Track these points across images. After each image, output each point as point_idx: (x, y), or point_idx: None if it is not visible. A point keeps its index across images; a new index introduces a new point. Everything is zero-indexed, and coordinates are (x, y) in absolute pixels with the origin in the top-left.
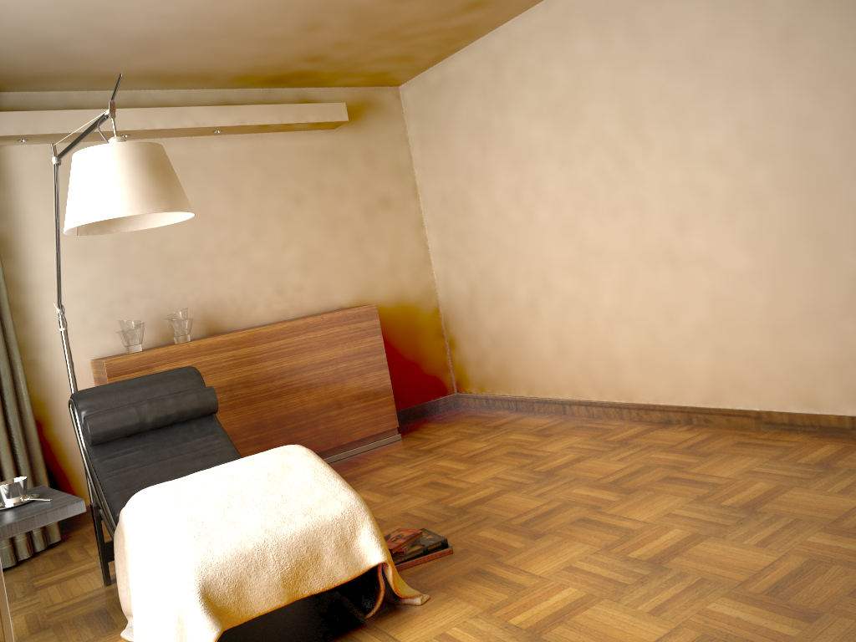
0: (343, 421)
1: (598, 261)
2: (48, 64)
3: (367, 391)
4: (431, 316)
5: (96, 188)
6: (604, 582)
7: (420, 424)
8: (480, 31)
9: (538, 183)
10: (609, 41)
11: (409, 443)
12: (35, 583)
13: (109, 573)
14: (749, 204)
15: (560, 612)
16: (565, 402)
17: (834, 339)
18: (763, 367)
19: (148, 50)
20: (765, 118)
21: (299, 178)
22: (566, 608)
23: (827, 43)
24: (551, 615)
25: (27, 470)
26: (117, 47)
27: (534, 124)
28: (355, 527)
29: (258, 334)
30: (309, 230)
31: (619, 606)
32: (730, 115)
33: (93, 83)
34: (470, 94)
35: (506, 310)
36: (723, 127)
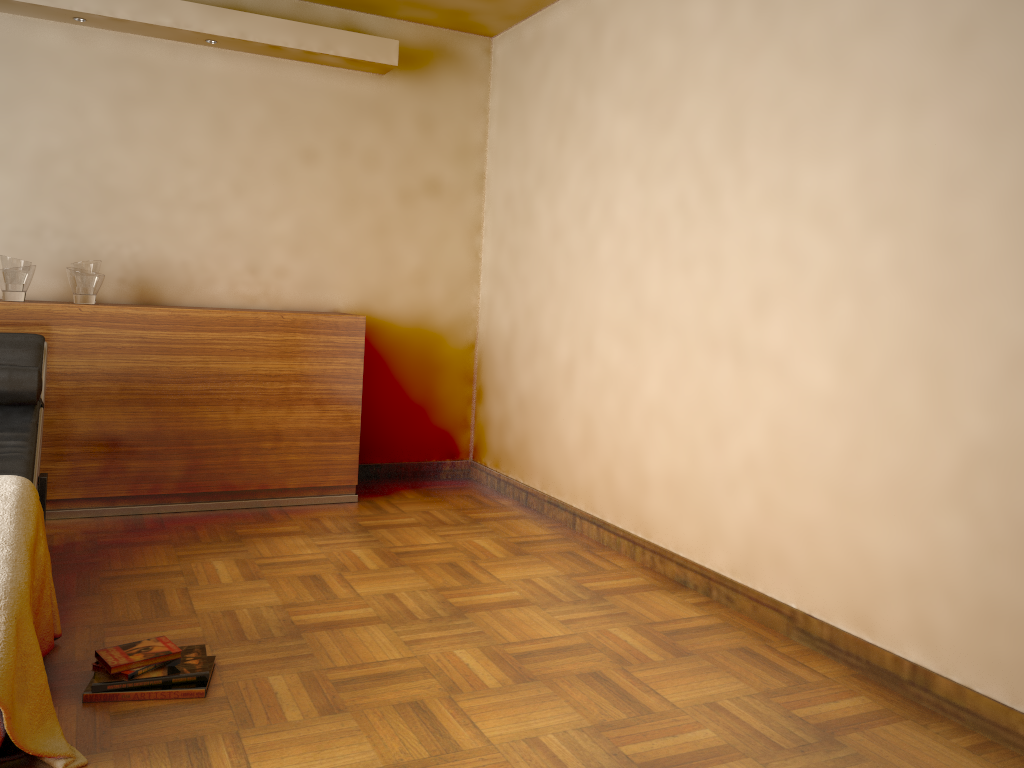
0: (278, 459)
1: (653, 329)
2: None
3: (322, 428)
4: (462, 352)
5: None
6: None
7: (401, 488)
8: None
9: (609, 202)
10: (731, 10)
11: (358, 510)
12: None
13: None
14: (852, 294)
15: None
16: (577, 513)
17: (918, 537)
18: (815, 546)
19: None
20: (903, 164)
21: (318, 129)
22: None
23: (1018, 58)
24: None
25: None
26: None
27: (621, 117)
28: None
29: (184, 317)
30: (315, 200)
31: None
32: (857, 151)
33: None
34: (562, 61)
35: (542, 368)
36: (844, 167)
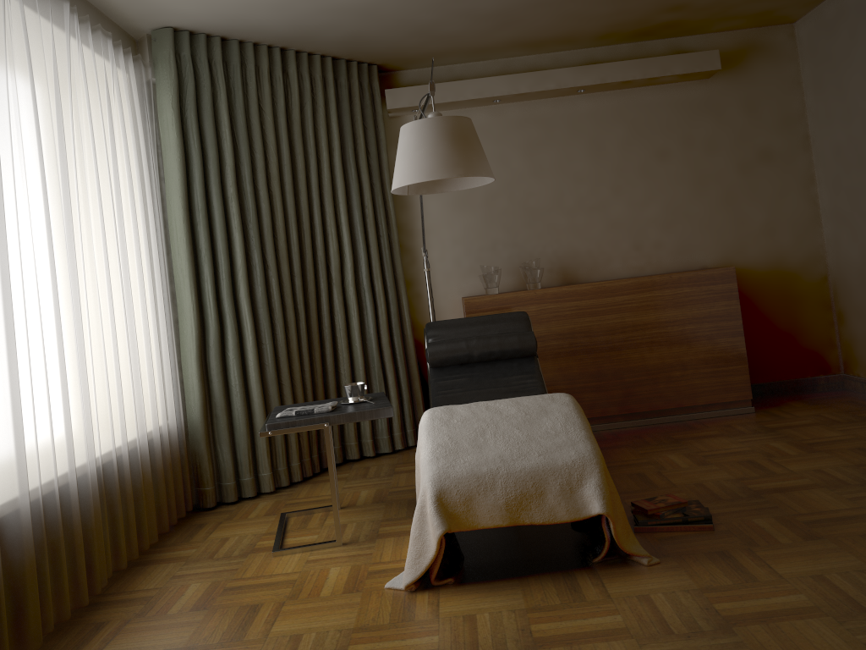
0: (687, 384)
1: None
2: (429, 45)
3: (716, 357)
4: (816, 284)
5: (409, 157)
6: (844, 601)
7: (786, 401)
8: None
9: None
10: None
11: (758, 418)
12: (396, 468)
13: None
14: None
15: (770, 613)
16: None
17: None
18: None
19: (505, 23)
20: None
21: (665, 133)
22: (779, 612)
23: None
24: (758, 613)
25: (404, 380)
26: (478, 24)
27: None
28: (582, 477)
29: (602, 288)
30: (673, 186)
31: (838, 628)
32: None
33: (470, 55)
34: None
35: None
36: None
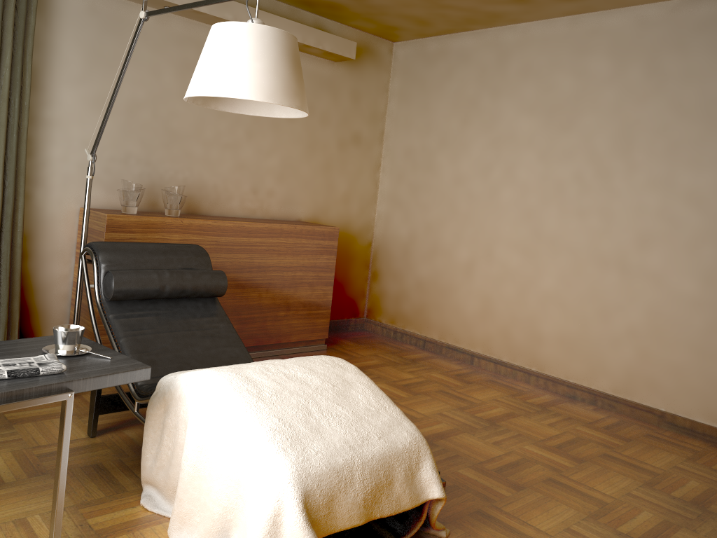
0: (287, 323)
1: (550, 248)
2: None
3: (312, 301)
4: (364, 247)
5: (242, 65)
6: None
7: (337, 338)
8: (500, 22)
9: (511, 167)
10: (625, 70)
11: (336, 355)
12: (6, 414)
13: (96, 426)
14: (715, 244)
15: None
16: (475, 355)
17: None
18: (681, 378)
19: None
20: None
21: None
22: None
23: None
24: None
25: (6, 299)
26: None
27: (524, 116)
28: (419, 459)
29: (241, 228)
30: (292, 144)
31: None
32: None
33: None
34: (467, 71)
35: (441, 263)
36: (712, 175)
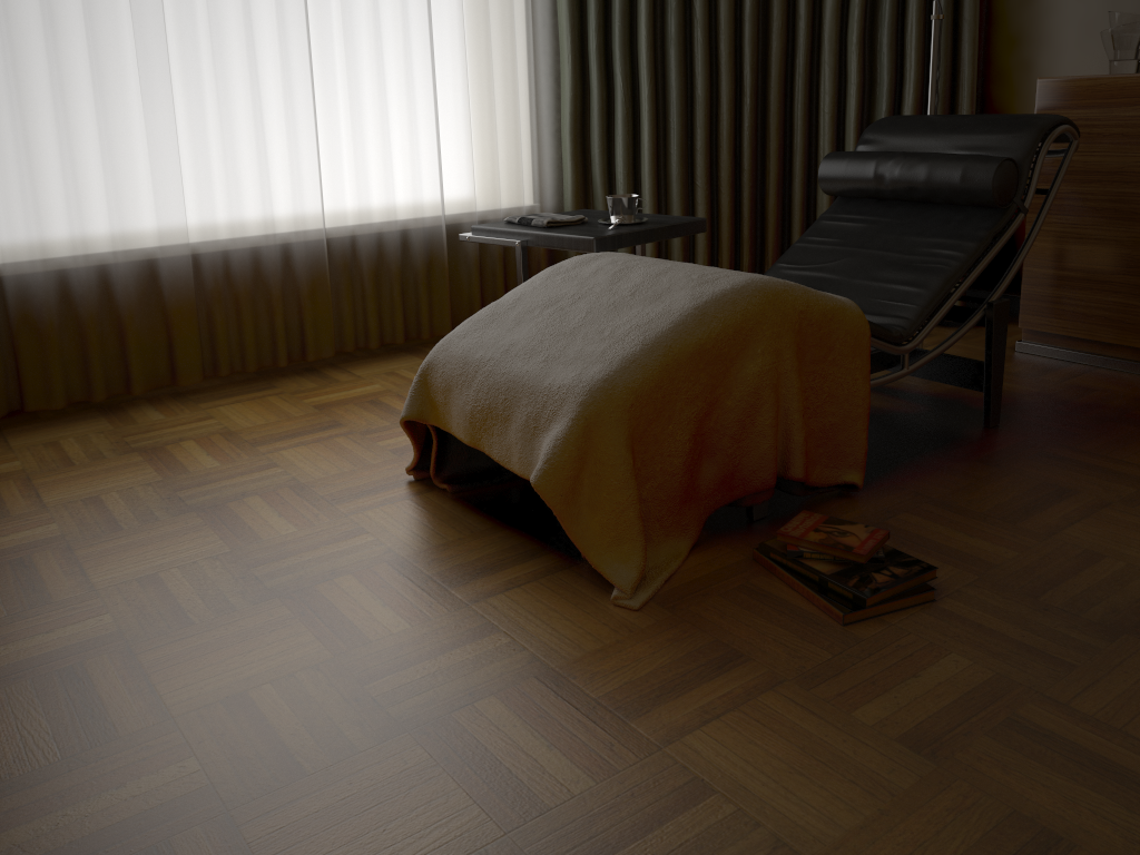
0: None
1: None
2: None
3: None
4: None
5: None
6: (593, 843)
7: None
8: None
9: None
10: None
11: None
12: None
13: None
14: None
15: (486, 762)
16: None
17: None
18: None
19: None
20: None
21: None
22: (496, 771)
23: None
24: (480, 749)
25: None
26: None
27: None
28: (554, 417)
29: None
30: None
31: (456, 854)
32: None
33: None
34: None
35: None
36: None
